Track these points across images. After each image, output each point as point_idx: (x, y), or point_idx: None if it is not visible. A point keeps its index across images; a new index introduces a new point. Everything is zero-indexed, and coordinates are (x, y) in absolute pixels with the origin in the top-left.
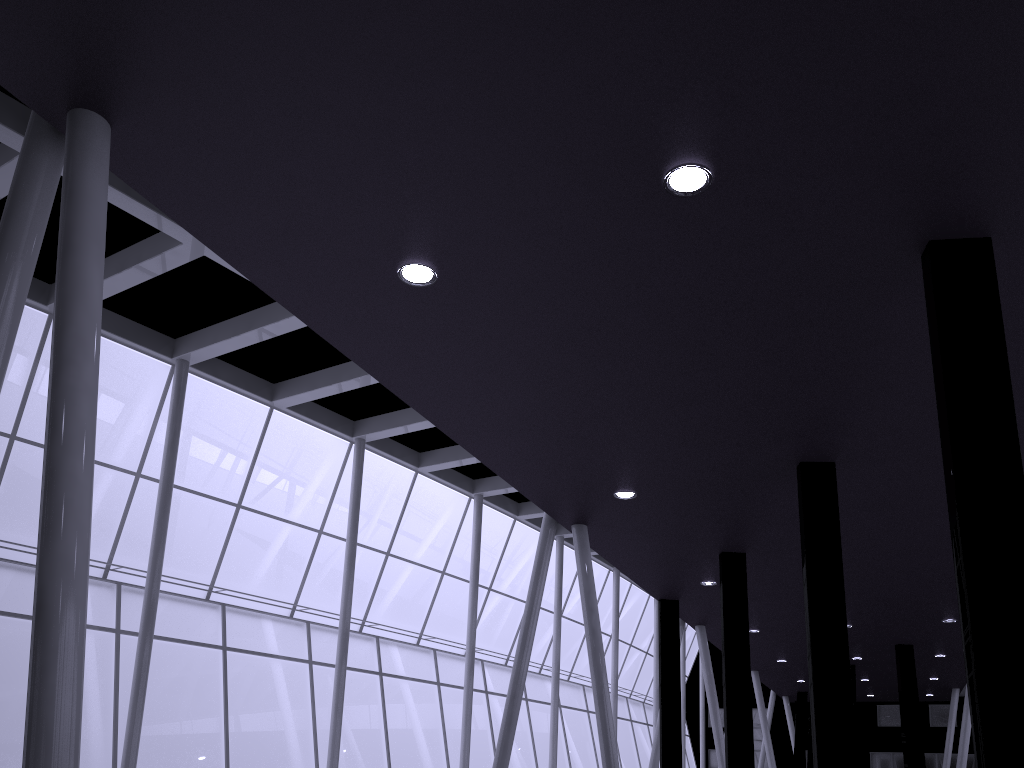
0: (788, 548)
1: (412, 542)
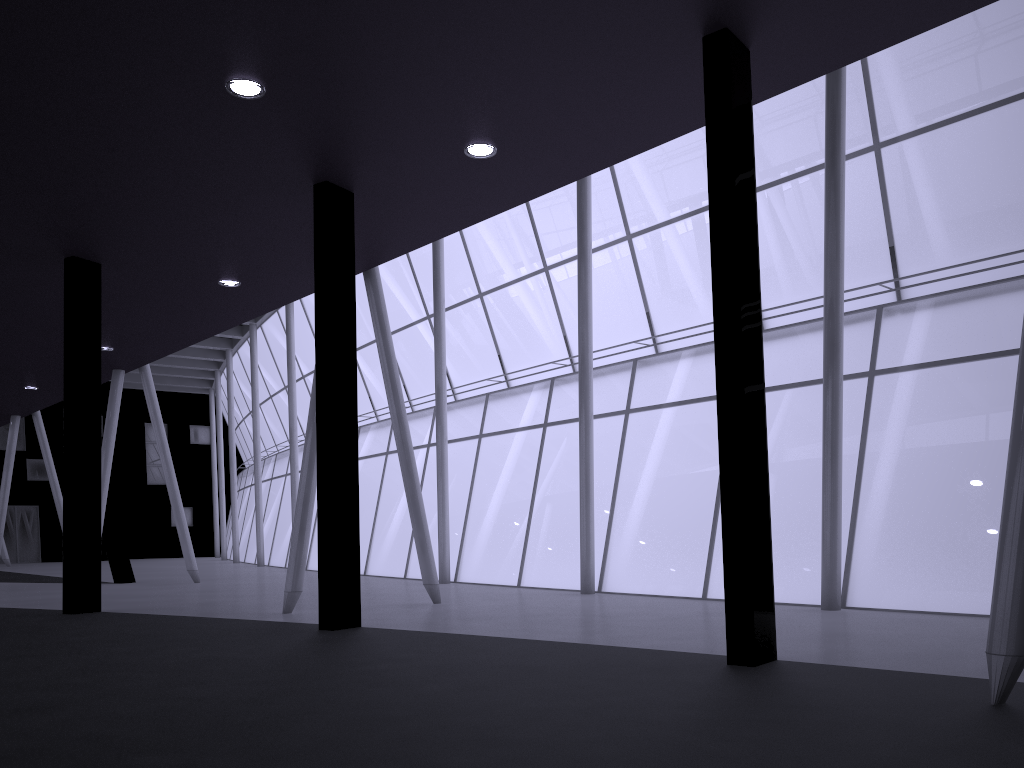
0: None
1: None
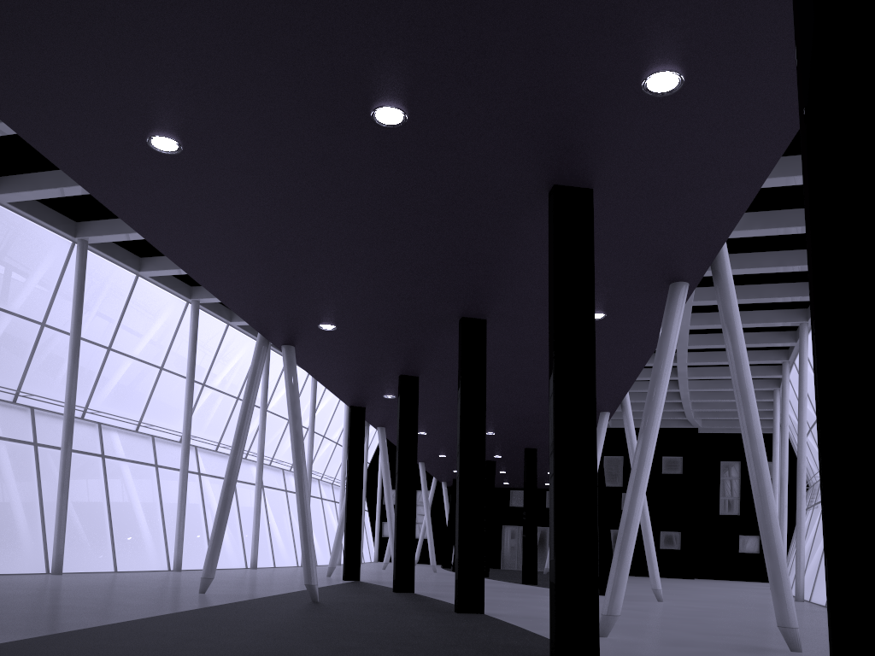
0: (451, 376)
1: (130, 336)
